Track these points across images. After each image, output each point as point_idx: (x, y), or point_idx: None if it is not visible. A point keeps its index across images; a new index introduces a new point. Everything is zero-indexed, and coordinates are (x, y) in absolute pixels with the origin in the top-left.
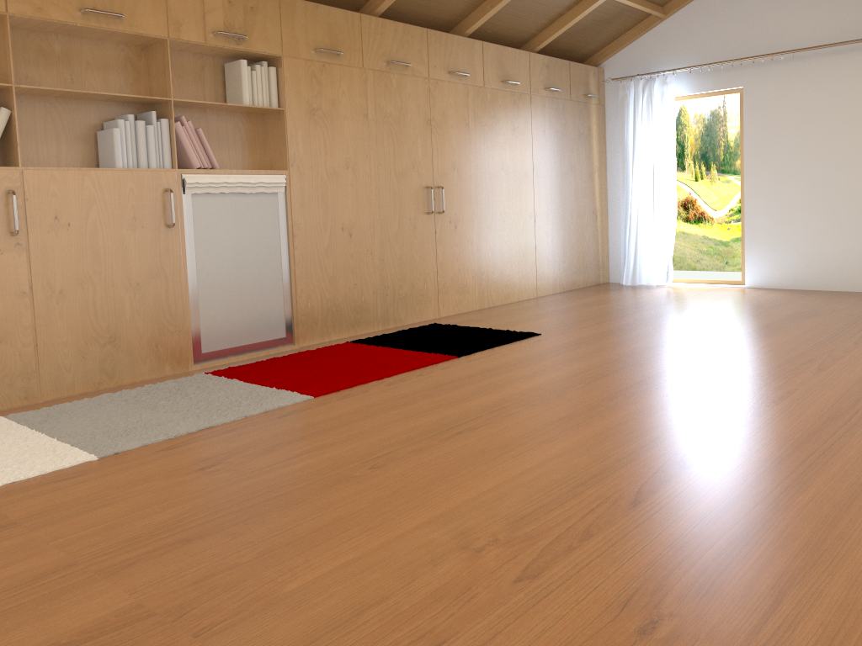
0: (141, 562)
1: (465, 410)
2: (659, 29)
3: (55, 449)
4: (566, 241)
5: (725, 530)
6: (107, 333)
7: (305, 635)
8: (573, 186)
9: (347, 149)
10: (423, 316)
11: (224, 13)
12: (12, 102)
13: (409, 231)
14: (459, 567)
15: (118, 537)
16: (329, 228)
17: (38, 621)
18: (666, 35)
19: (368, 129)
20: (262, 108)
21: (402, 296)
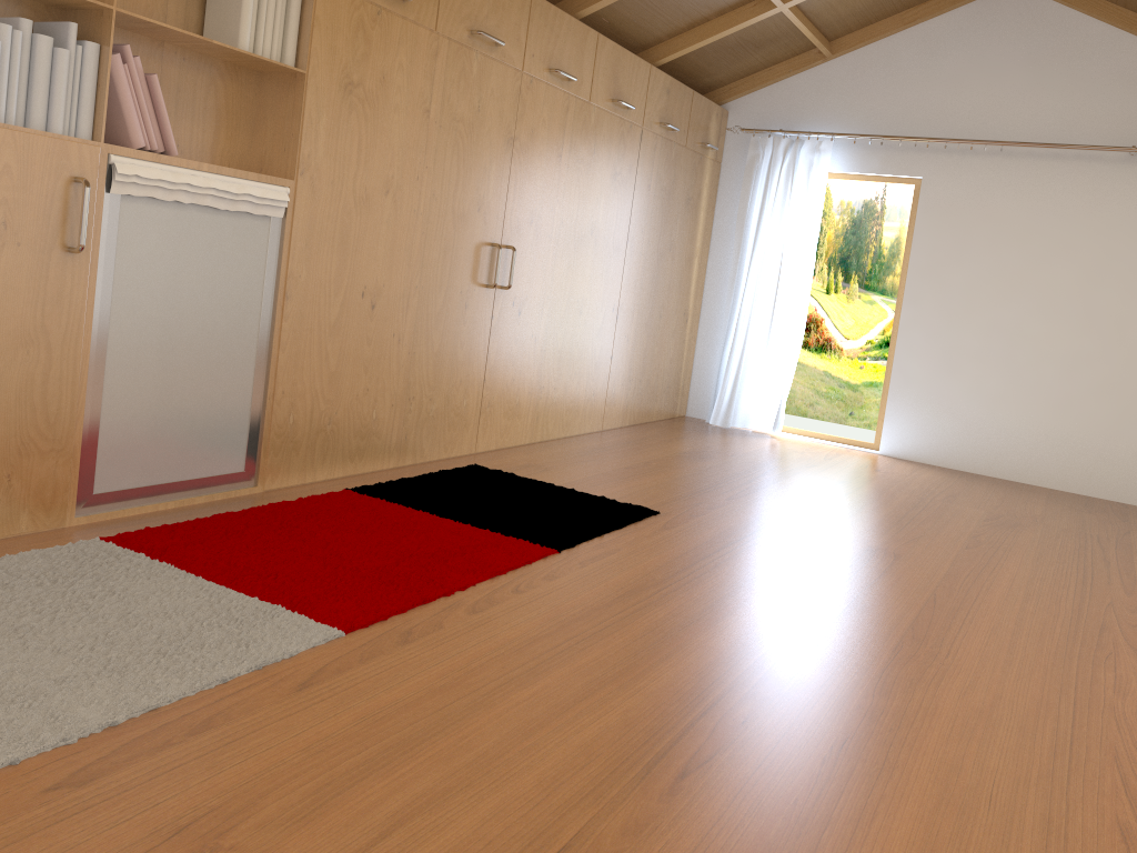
0: None
1: (655, 703)
2: (818, 73)
3: None
4: (648, 352)
5: None
6: None
7: None
8: (669, 272)
9: (391, 161)
10: (455, 449)
11: None
12: None
13: (457, 311)
14: None
15: None
16: (343, 290)
17: None
18: (826, 83)
19: (426, 136)
20: (270, 61)
21: (431, 415)
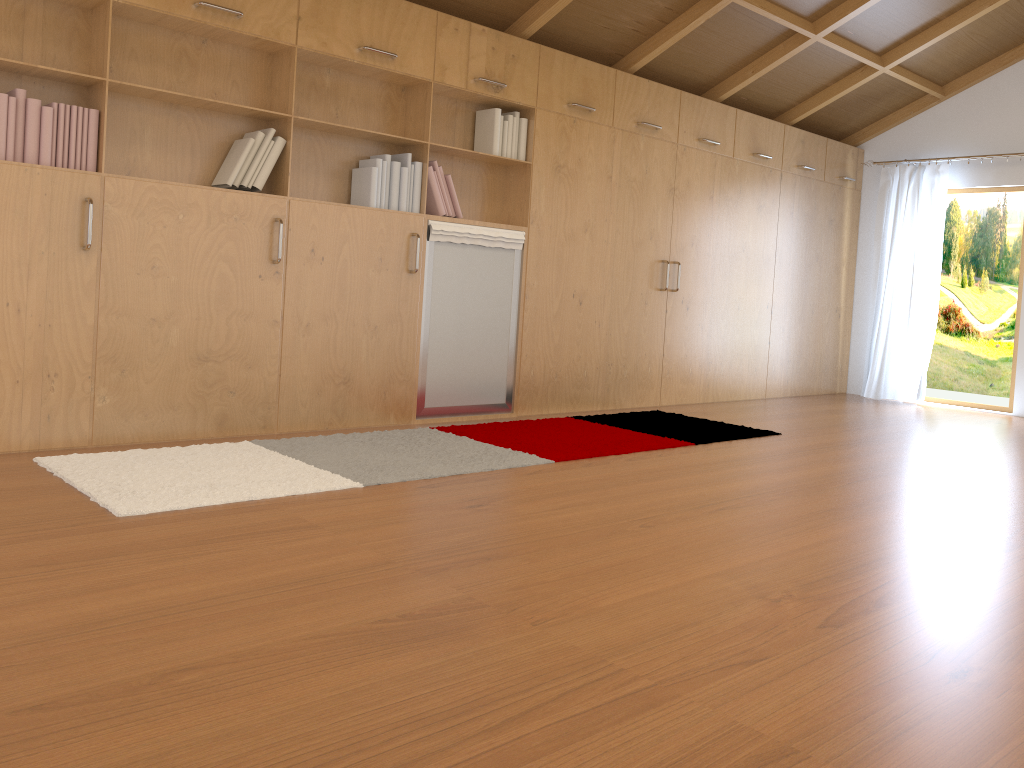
0: (453, 568)
1: (721, 491)
2: (935, 111)
3: (318, 473)
4: (804, 340)
5: (1023, 617)
6: (342, 373)
7: (633, 637)
8: (817, 278)
9: (587, 211)
10: (644, 402)
11: (486, 59)
12: (288, 132)
13: (639, 307)
14: (760, 610)
15: (420, 548)
16: (560, 293)
17: (385, 596)
18: (942, 119)
19: (610, 193)
20: (510, 159)
21: (625, 376)
